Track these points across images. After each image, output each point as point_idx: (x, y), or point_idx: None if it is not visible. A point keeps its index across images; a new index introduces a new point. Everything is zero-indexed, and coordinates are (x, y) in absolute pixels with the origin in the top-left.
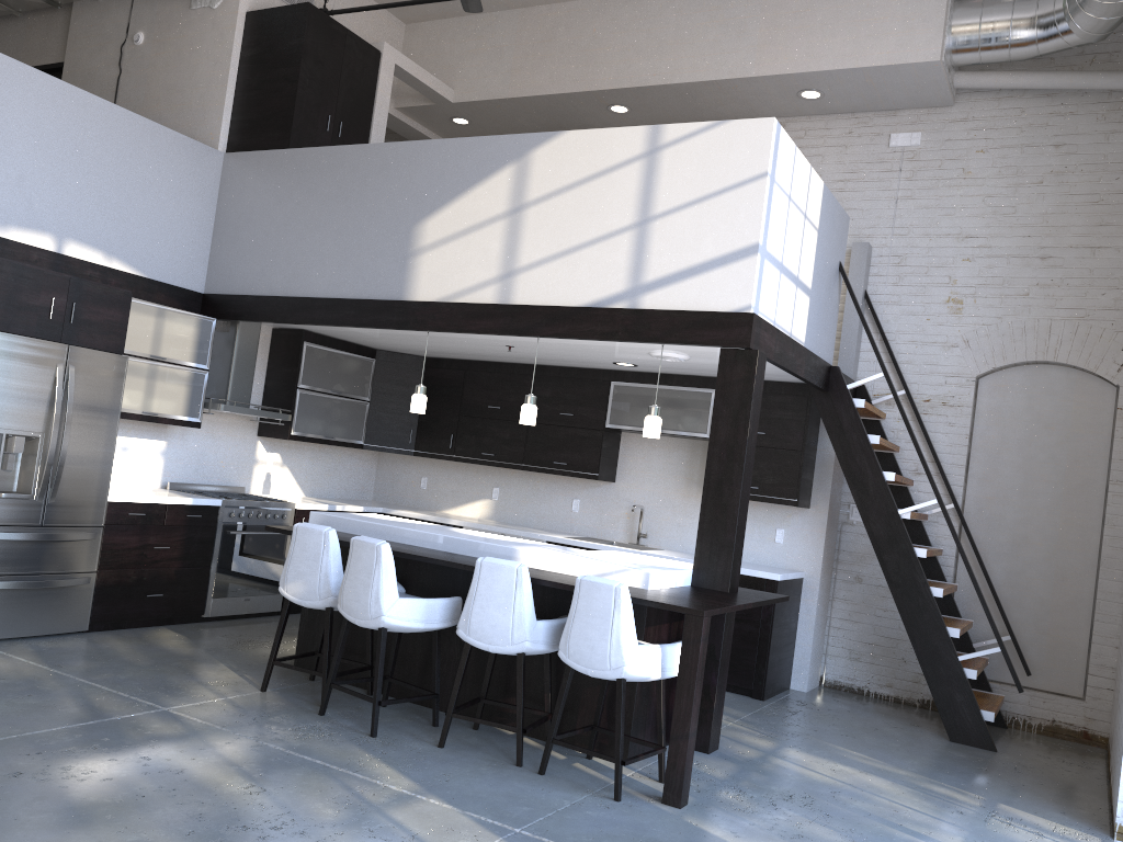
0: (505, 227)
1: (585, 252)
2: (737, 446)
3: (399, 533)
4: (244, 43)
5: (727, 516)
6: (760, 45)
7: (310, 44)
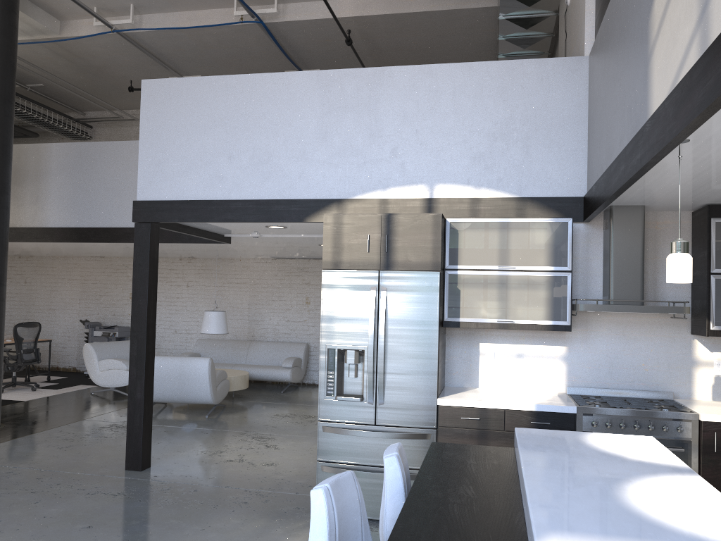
0: None
1: None
2: None
3: (520, 472)
4: None
5: None
6: None
7: None
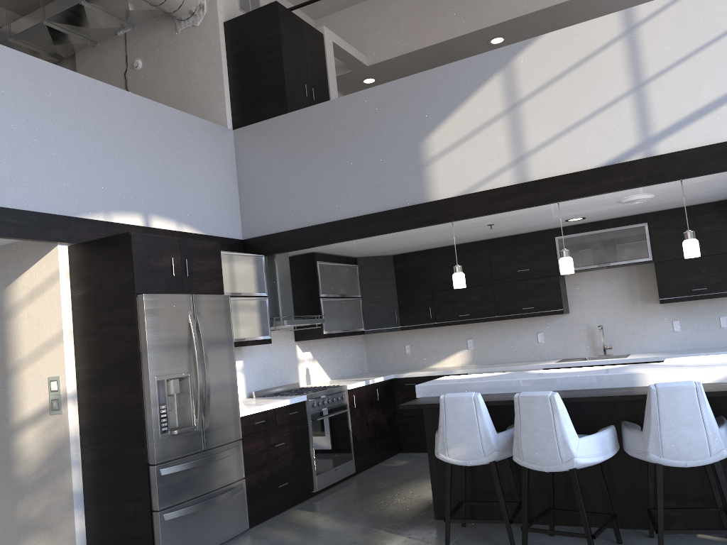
0: (506, 123)
1: (588, 124)
2: None
3: (510, 384)
4: (227, 45)
5: None
6: None
7: (284, 32)
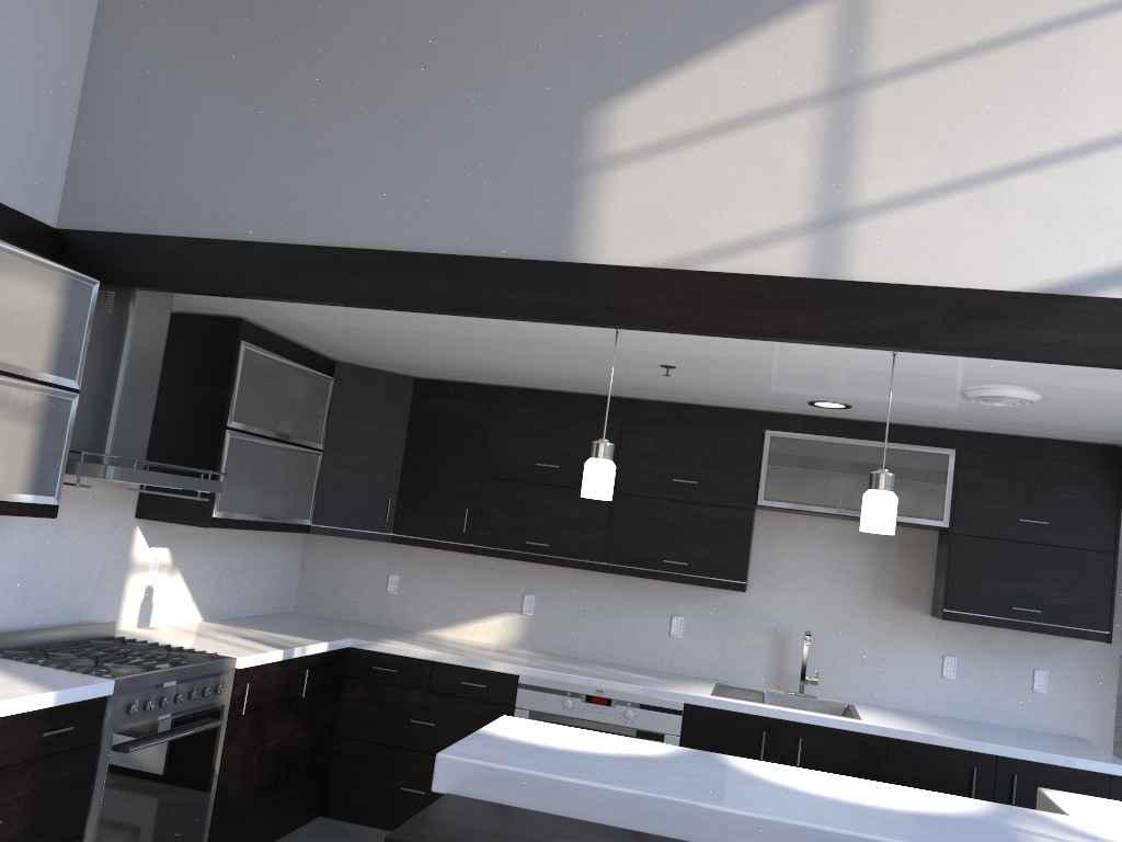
0: (818, 123)
1: (1023, 182)
2: None
3: (718, 822)
4: None
5: None
6: None
7: None
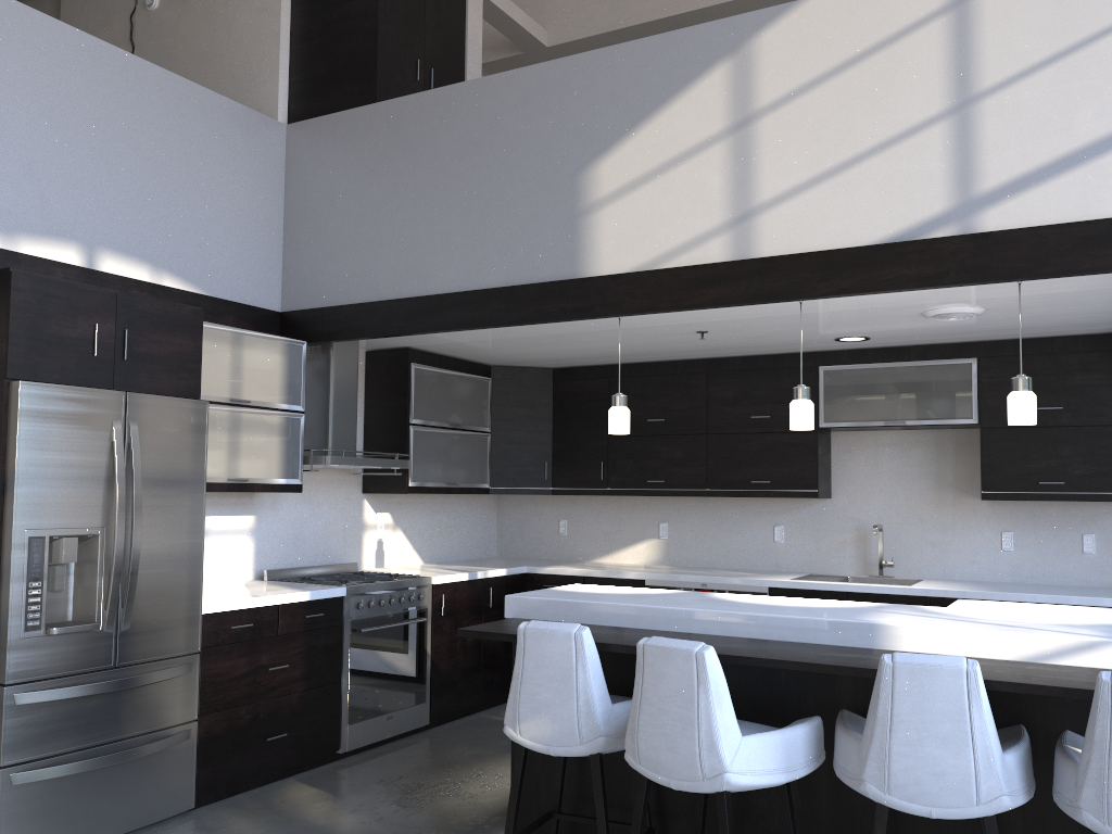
0: (726, 151)
1: (867, 165)
2: None
3: (661, 616)
4: None
5: None
6: None
7: None
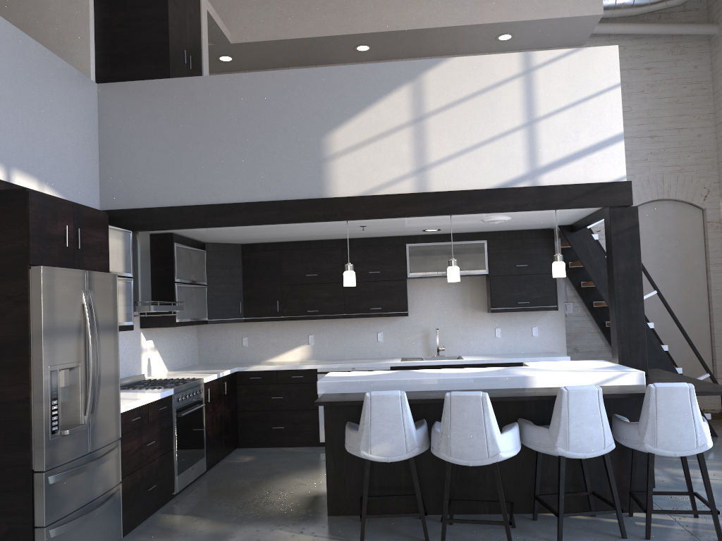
0: (411, 133)
1: (486, 148)
2: (635, 274)
3: (414, 383)
4: None
5: (637, 323)
6: (480, 2)
7: None
